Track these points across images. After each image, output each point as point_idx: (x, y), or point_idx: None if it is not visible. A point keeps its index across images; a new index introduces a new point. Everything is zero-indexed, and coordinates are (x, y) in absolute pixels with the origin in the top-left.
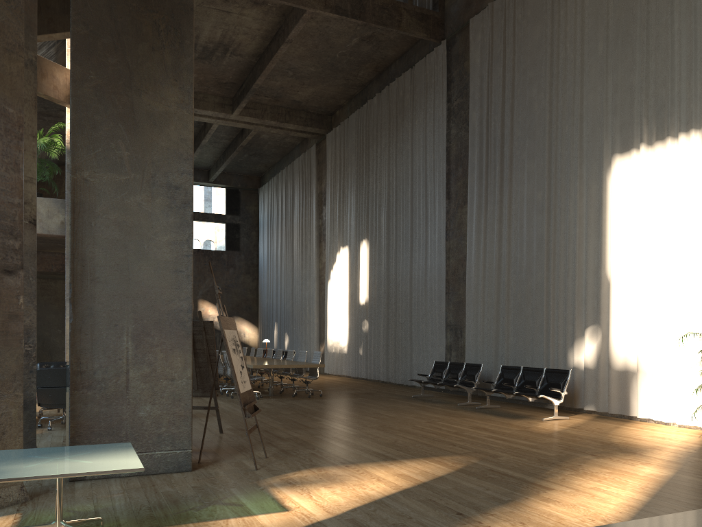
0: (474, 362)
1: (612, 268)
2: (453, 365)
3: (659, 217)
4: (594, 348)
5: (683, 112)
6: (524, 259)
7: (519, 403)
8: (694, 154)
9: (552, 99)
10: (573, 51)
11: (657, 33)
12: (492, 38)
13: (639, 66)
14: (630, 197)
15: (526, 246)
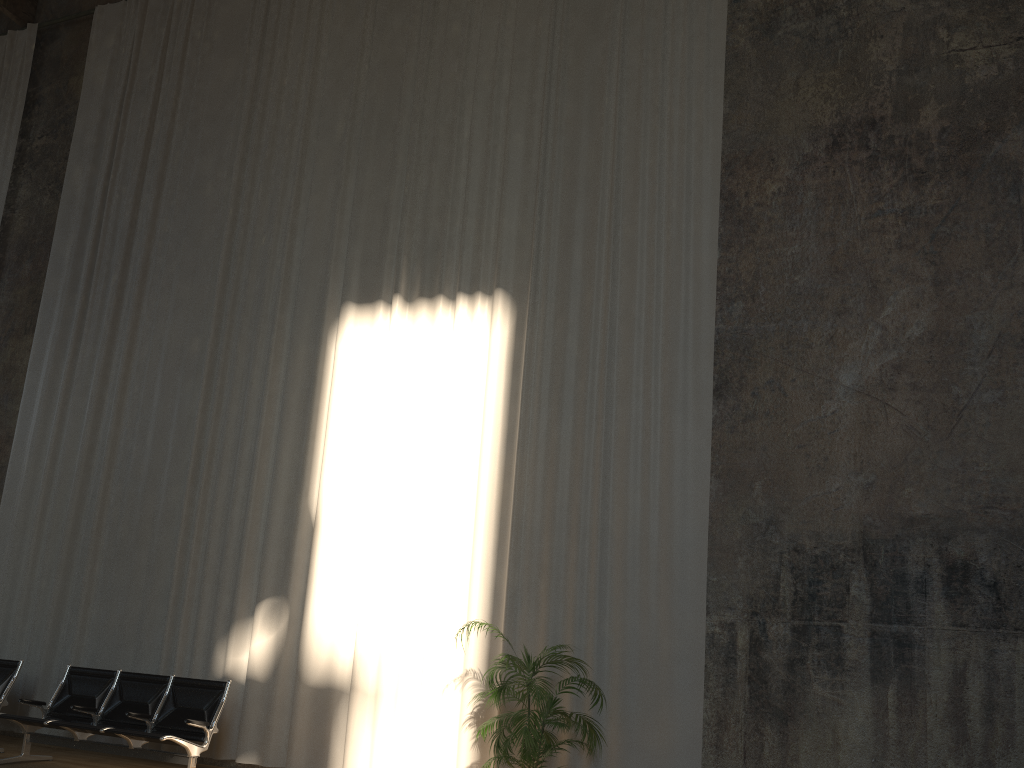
0: None
1: (323, 496)
2: None
3: (415, 421)
4: (270, 641)
5: (467, 263)
6: (147, 456)
7: (106, 751)
8: (480, 331)
9: (242, 185)
10: (292, 118)
11: (437, 135)
12: (139, 51)
13: (402, 175)
14: (367, 380)
15: (154, 433)
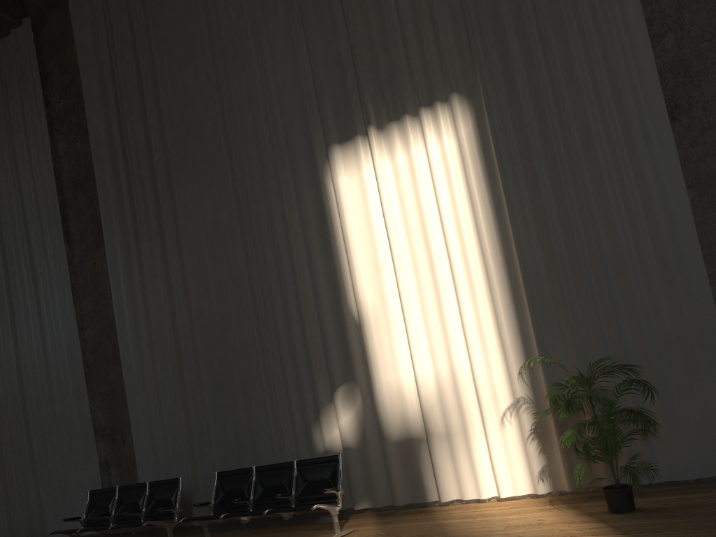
0: (155, 478)
1: (360, 299)
2: (127, 490)
3: (415, 220)
4: (352, 416)
5: (419, 82)
6: (216, 308)
7: (267, 526)
8: (447, 133)
9: (220, 83)
10: (242, 17)
11: None
12: (109, 9)
13: (343, 30)
14: (366, 200)
15: (215, 290)
